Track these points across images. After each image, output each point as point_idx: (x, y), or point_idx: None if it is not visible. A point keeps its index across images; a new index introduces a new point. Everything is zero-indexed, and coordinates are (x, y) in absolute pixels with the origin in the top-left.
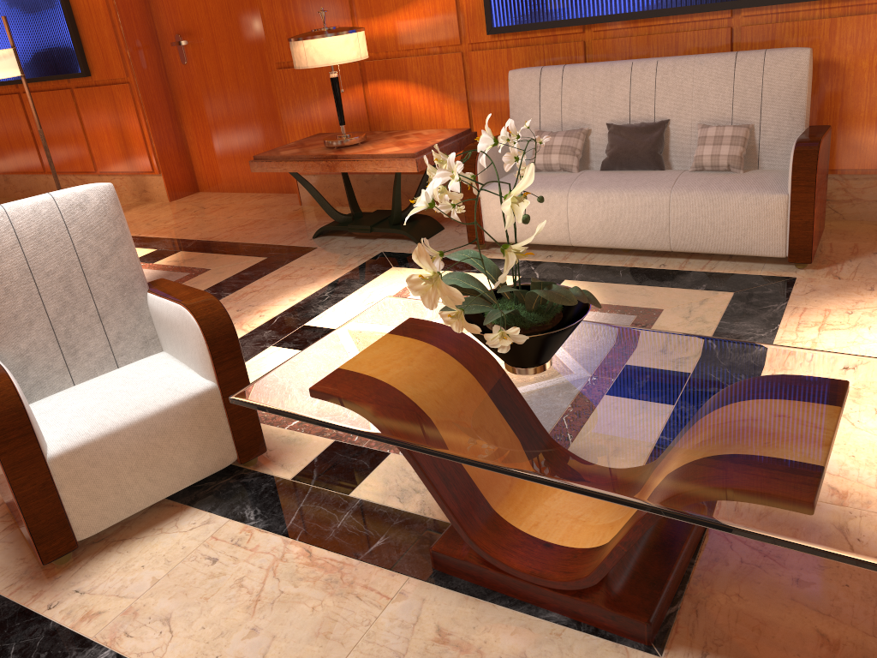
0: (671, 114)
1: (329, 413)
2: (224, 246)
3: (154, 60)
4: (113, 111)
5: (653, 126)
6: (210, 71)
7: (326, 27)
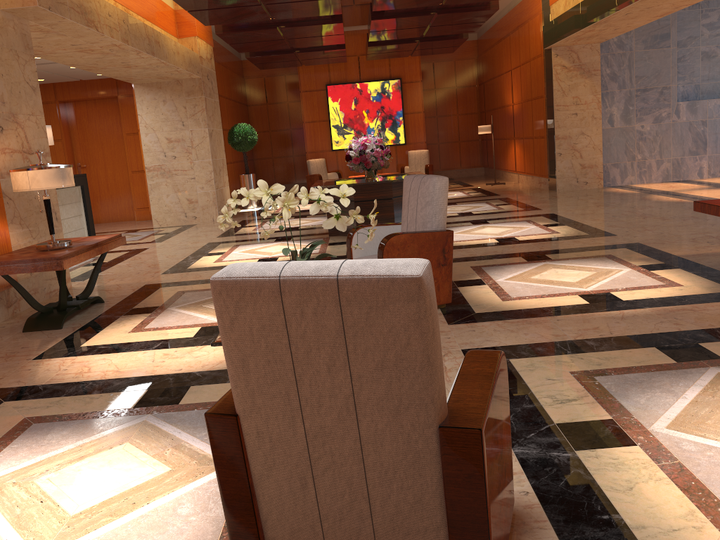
0: None
1: None
2: None
3: None
4: None
5: None
6: None
7: None
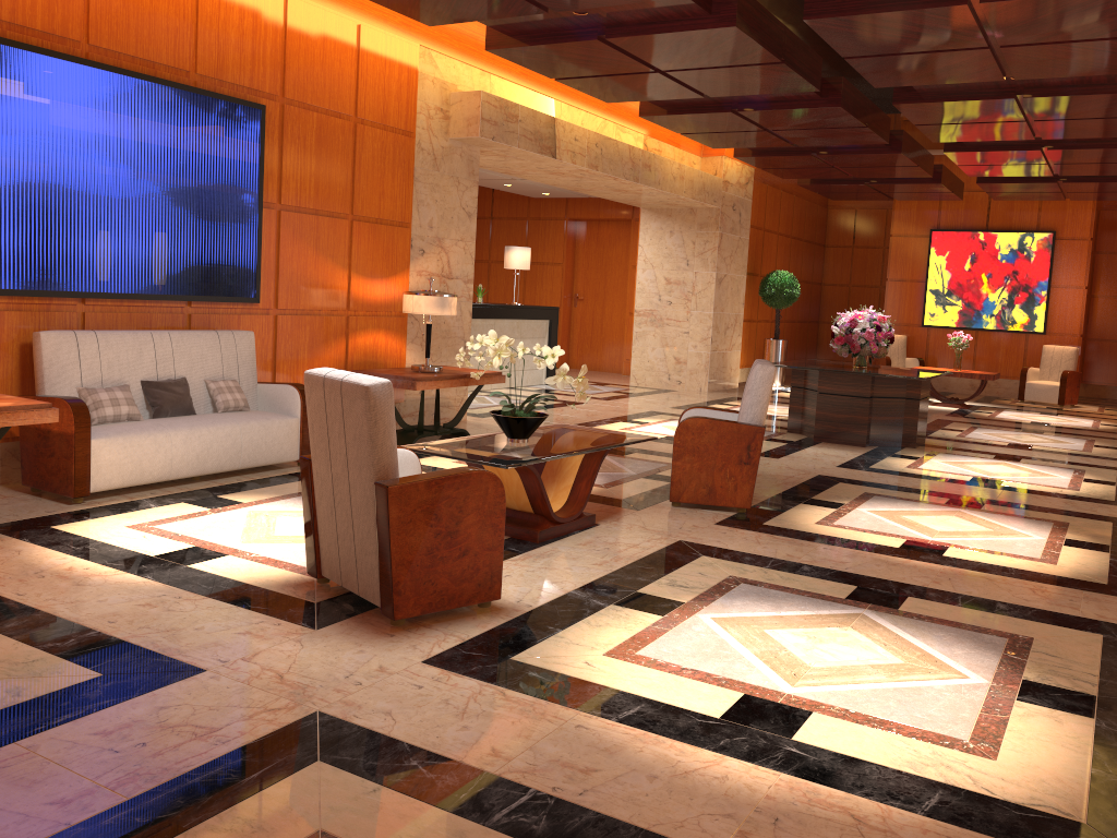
0: (186, 372)
1: (539, 457)
2: None
3: None
4: None
5: (182, 381)
6: None
7: None
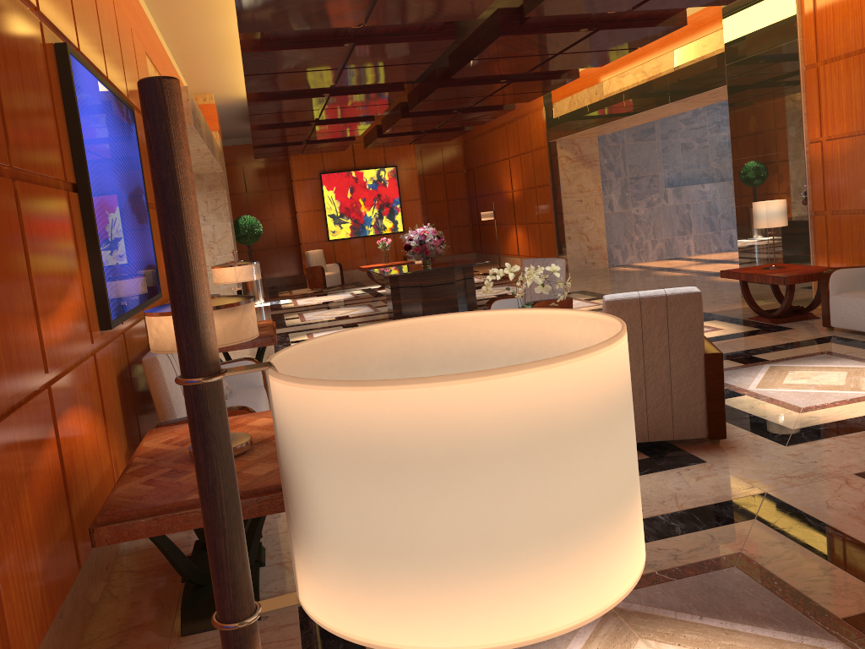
0: None
1: None
2: None
3: None
4: None
5: None
6: None
7: None
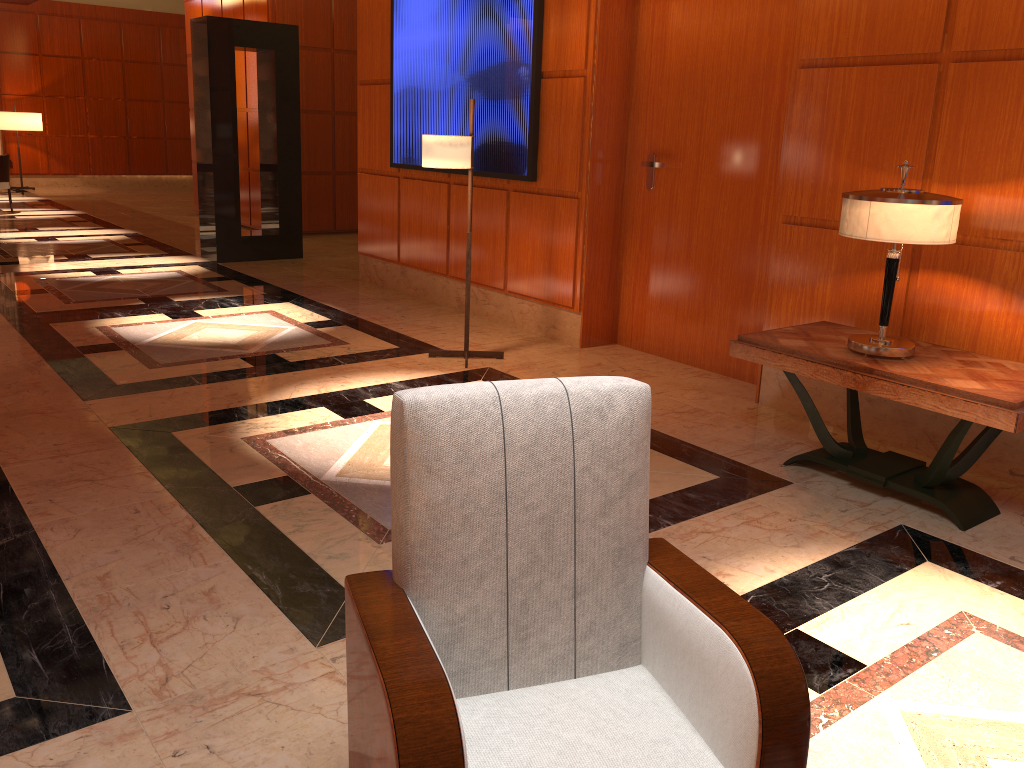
0: None
1: None
2: (656, 437)
3: (614, 178)
4: (548, 227)
5: None
6: (679, 204)
7: (905, 189)
